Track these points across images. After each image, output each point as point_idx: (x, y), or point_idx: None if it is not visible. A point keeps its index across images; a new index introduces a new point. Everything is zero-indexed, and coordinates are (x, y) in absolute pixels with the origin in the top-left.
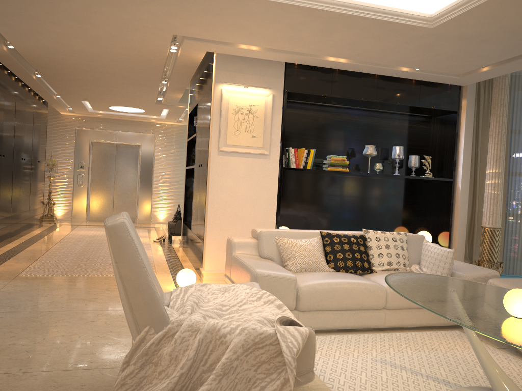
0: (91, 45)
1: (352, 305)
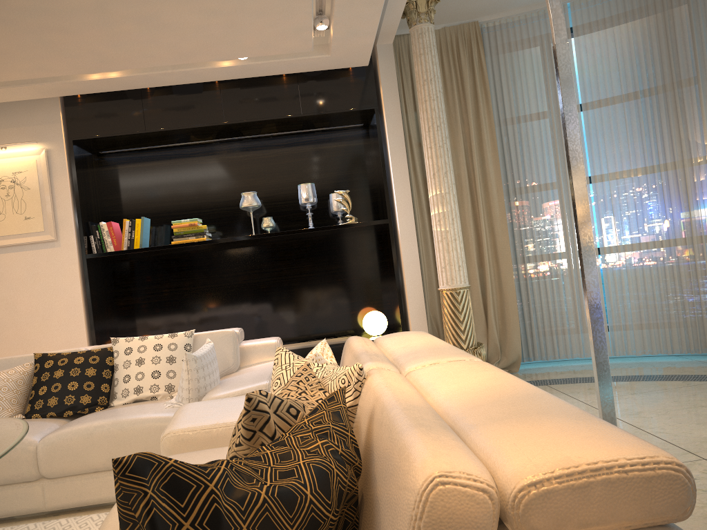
0: None
1: None
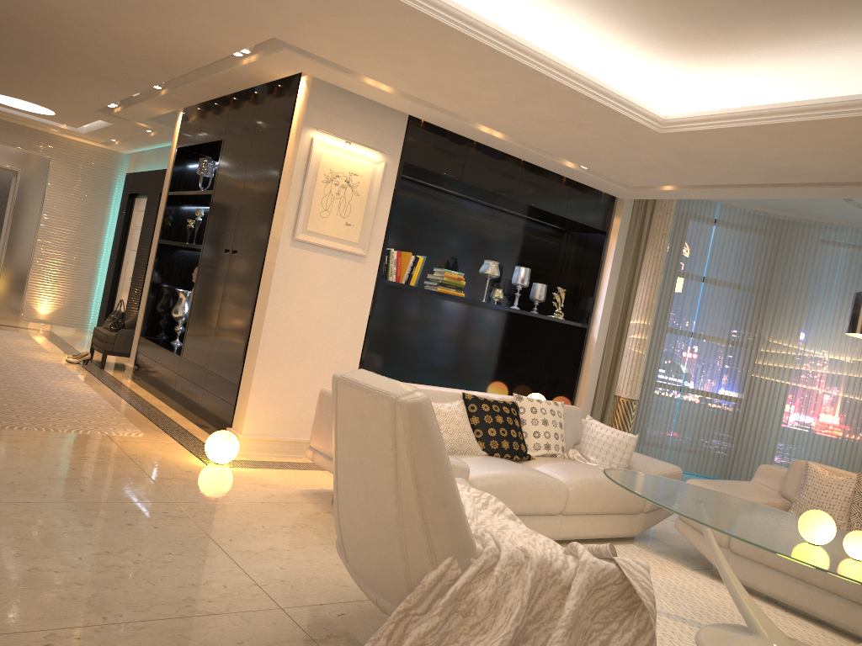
0: (93, 7)
1: (528, 508)
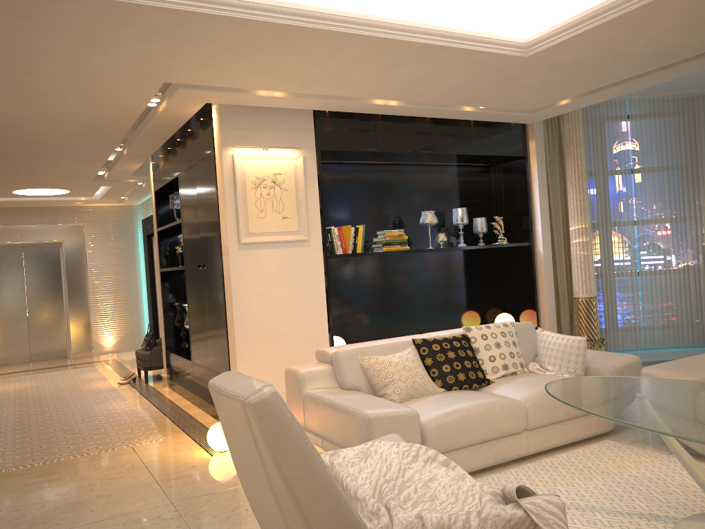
0: (23, 104)
1: (489, 434)
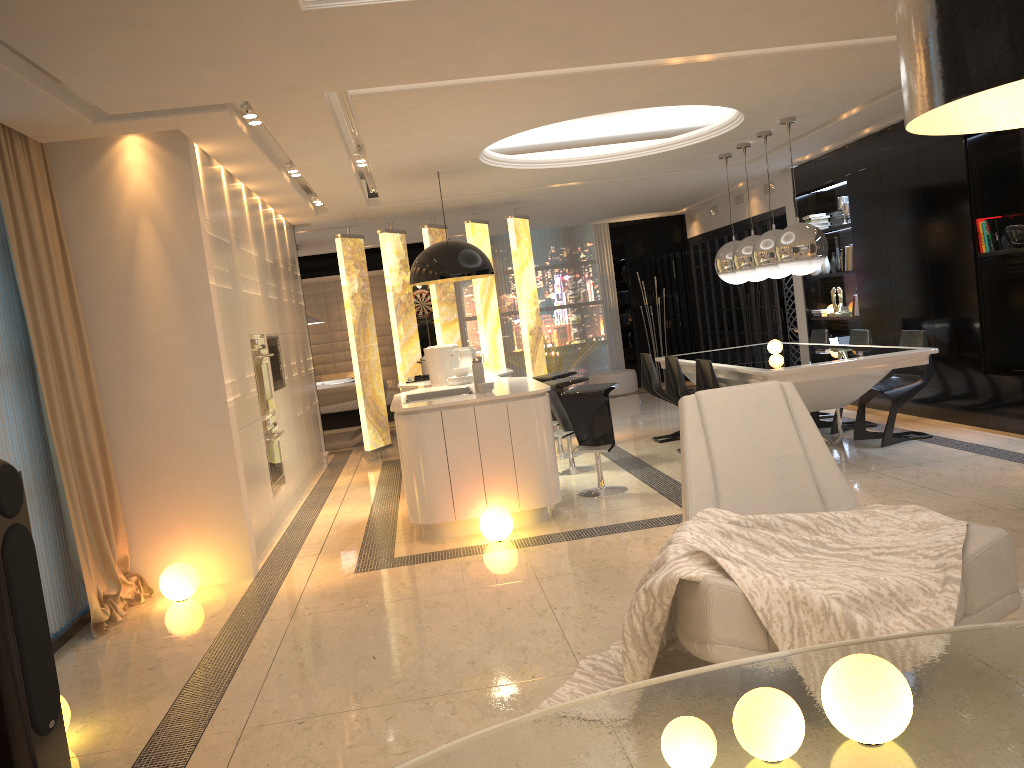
0: None
1: None
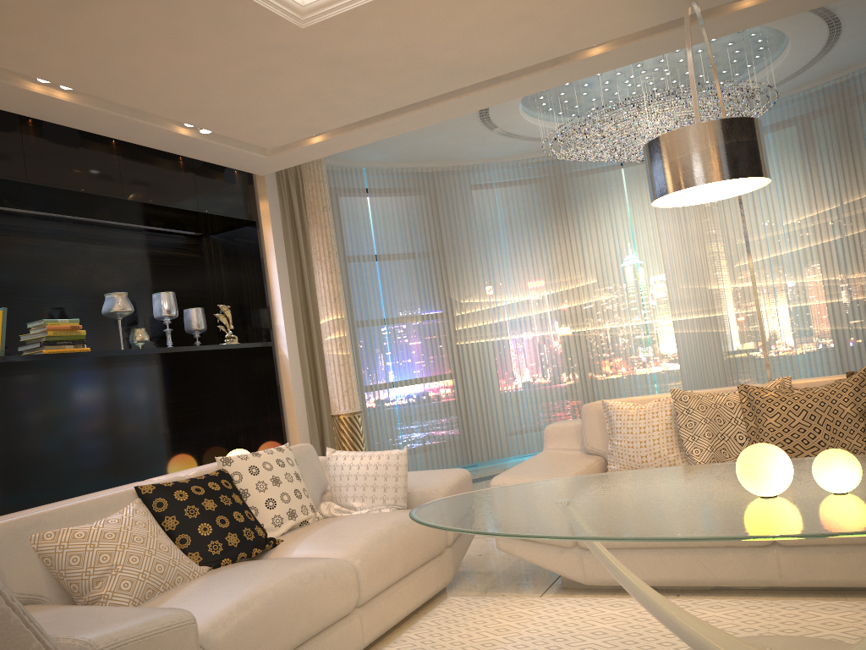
0: None
1: (312, 627)
